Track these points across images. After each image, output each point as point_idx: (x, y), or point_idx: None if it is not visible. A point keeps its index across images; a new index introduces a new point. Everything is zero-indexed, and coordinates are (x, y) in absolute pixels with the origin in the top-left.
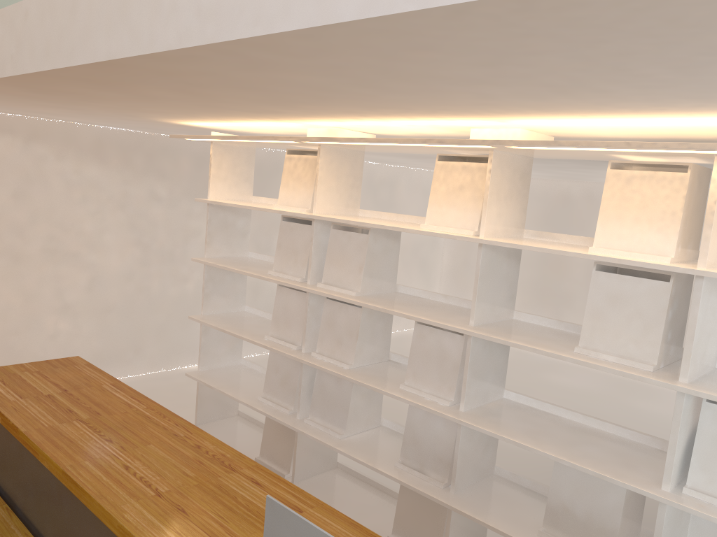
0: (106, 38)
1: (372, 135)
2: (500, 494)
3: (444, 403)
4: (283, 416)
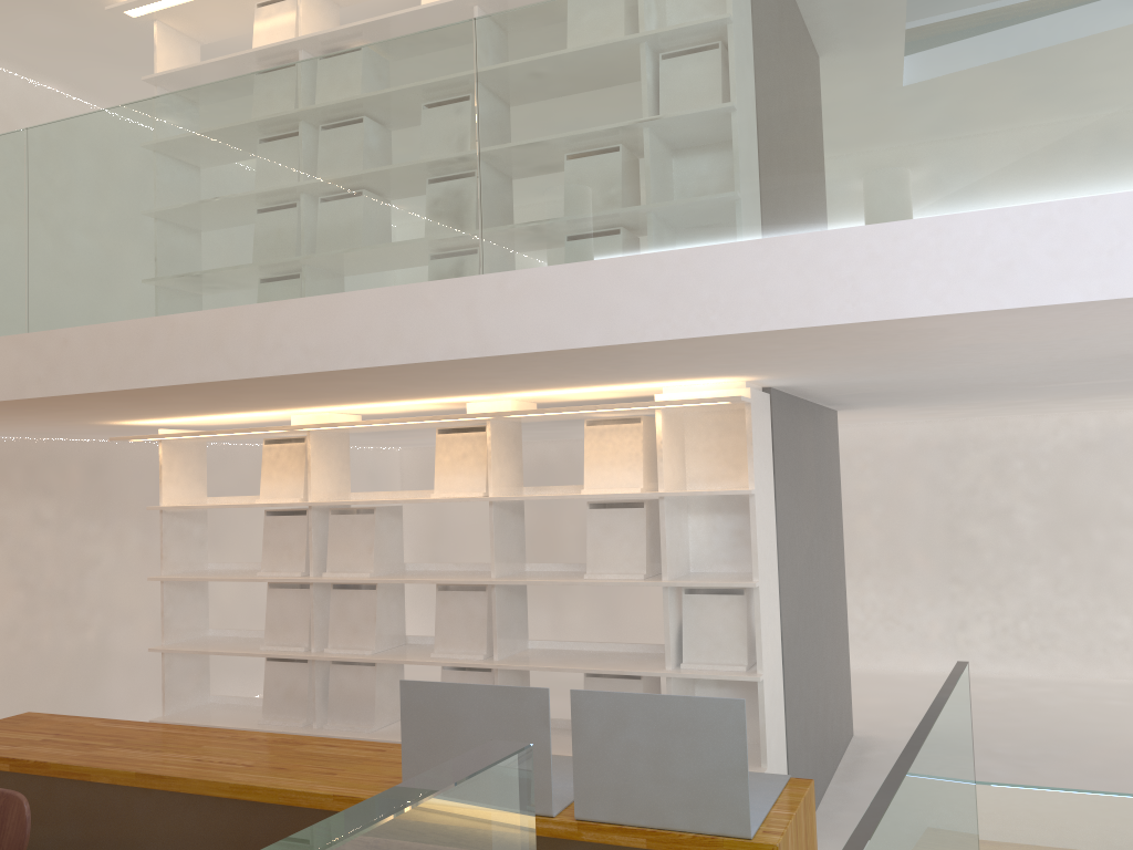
0: (196, 366)
1: (358, 415)
2: None
3: (478, 657)
4: (298, 729)
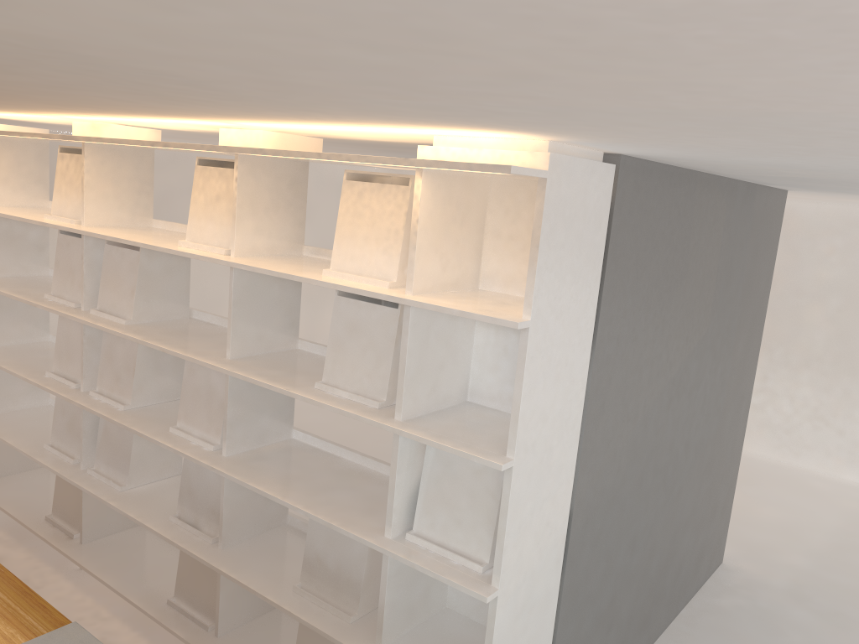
0: None
1: (155, 130)
2: (278, 547)
3: (208, 447)
4: (65, 467)
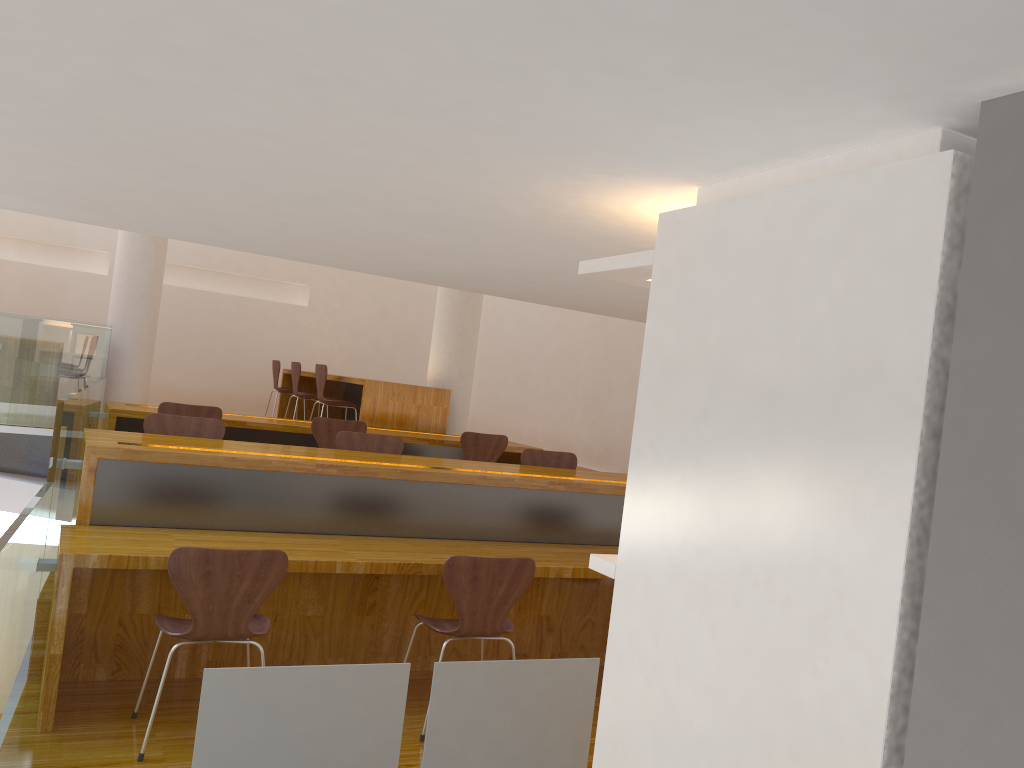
0: None
1: None
2: None
3: None
4: None
